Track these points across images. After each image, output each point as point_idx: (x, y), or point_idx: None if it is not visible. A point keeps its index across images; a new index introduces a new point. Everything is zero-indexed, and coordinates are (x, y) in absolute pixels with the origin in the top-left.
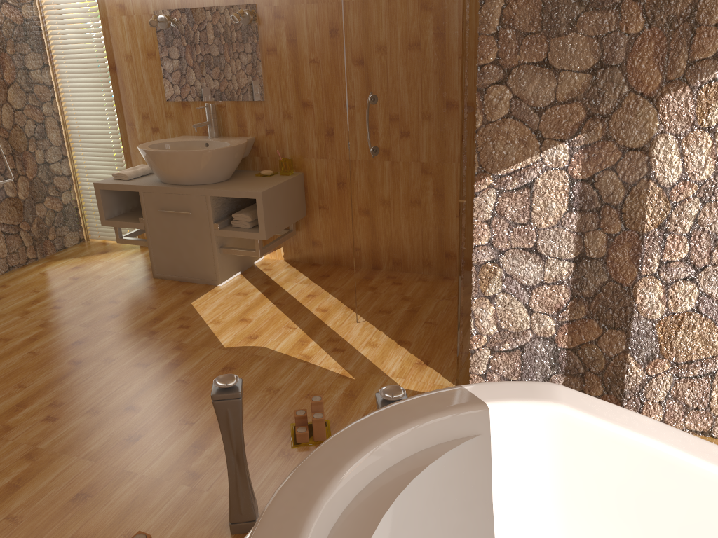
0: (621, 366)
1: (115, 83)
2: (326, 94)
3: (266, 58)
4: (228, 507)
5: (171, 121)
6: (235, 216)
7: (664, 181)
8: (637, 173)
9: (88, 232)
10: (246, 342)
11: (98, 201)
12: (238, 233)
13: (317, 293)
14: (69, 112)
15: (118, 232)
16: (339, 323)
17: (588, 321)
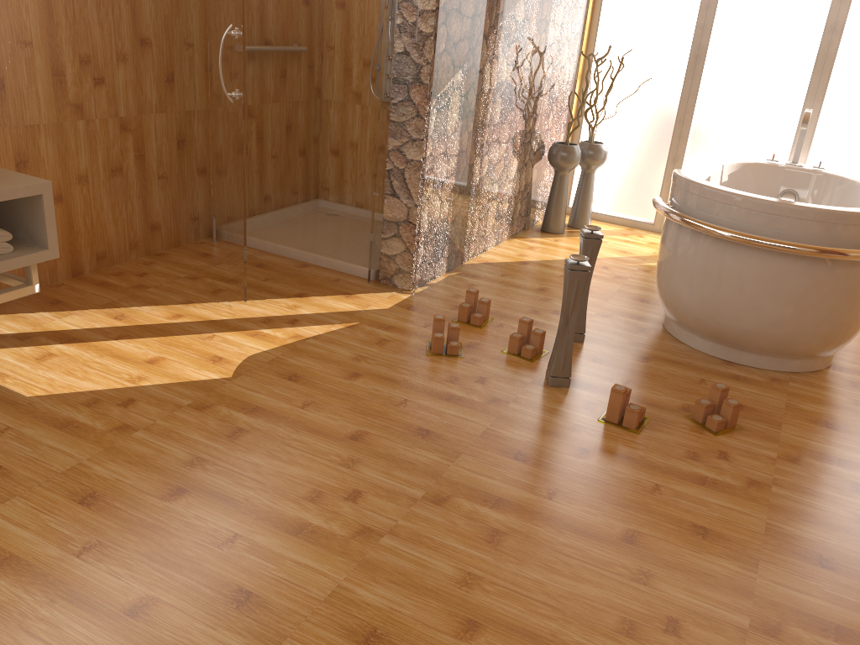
0: (471, 221)
1: None
2: None
3: None
4: (538, 387)
5: None
6: None
7: (490, 91)
8: (484, 87)
9: None
10: (227, 363)
11: None
12: (12, 262)
13: (114, 313)
14: None
15: None
16: (226, 314)
17: (464, 196)
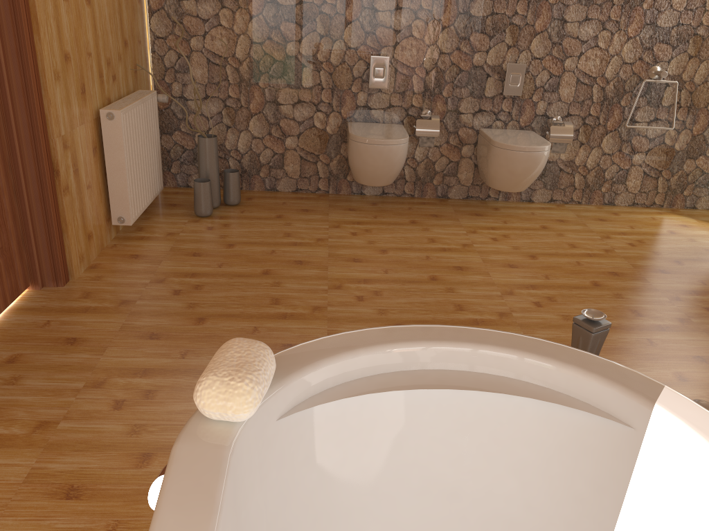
0: None
1: None
2: None
3: None
4: None
5: None
6: None
7: None
8: None
9: None
10: None
11: None
12: None
13: None
14: None
15: None
16: None
17: None
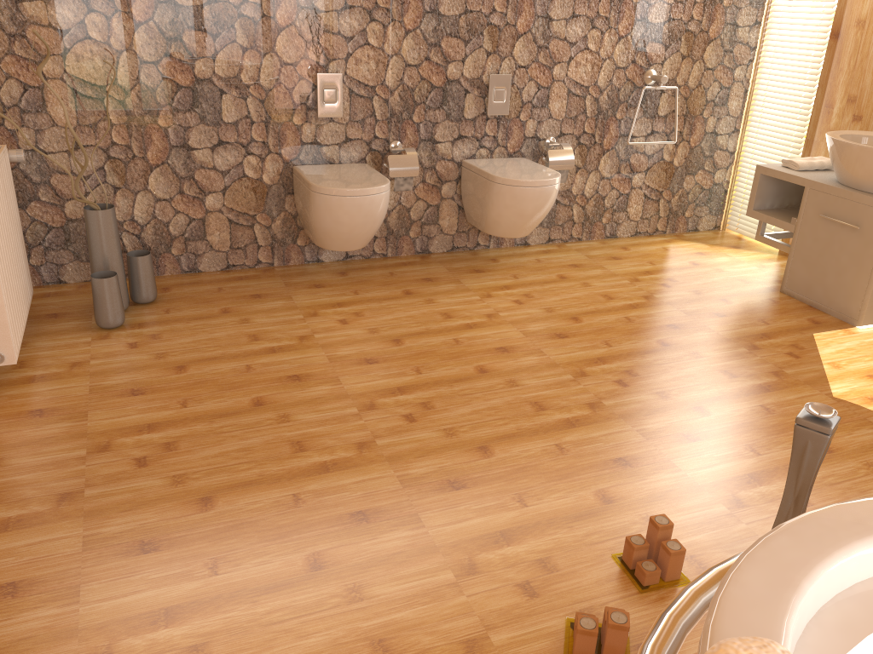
0: None
1: (830, 52)
2: None
3: None
4: None
5: None
6: None
7: None
8: None
9: (727, 220)
10: (863, 402)
11: (753, 186)
12: None
13: None
14: (761, 80)
15: (760, 228)
16: None
17: None
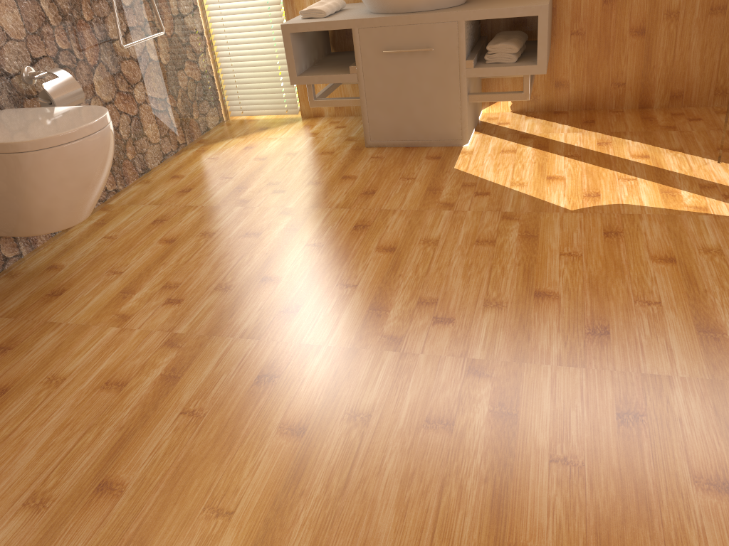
0: None
1: None
2: None
3: None
4: None
5: None
6: (491, 48)
7: None
8: None
9: (227, 108)
10: (591, 201)
11: (287, 50)
12: (503, 70)
13: (607, 140)
14: None
15: (312, 92)
16: (686, 168)
17: None
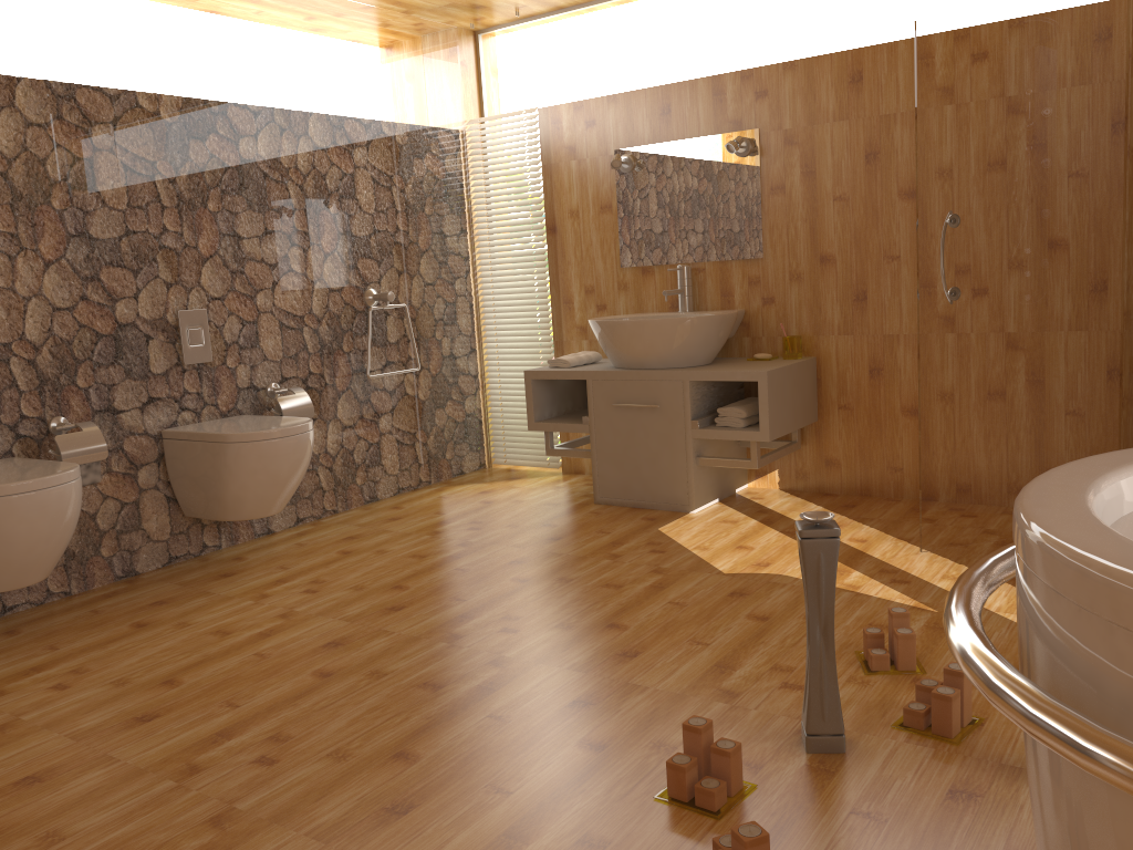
0: None
1: (552, 248)
2: (856, 242)
3: (768, 199)
4: (791, 727)
5: (624, 294)
6: (721, 410)
7: None
8: None
9: (491, 454)
10: (754, 569)
11: (527, 396)
12: (726, 433)
13: (844, 523)
14: (485, 291)
15: (549, 440)
16: (889, 555)
17: None
